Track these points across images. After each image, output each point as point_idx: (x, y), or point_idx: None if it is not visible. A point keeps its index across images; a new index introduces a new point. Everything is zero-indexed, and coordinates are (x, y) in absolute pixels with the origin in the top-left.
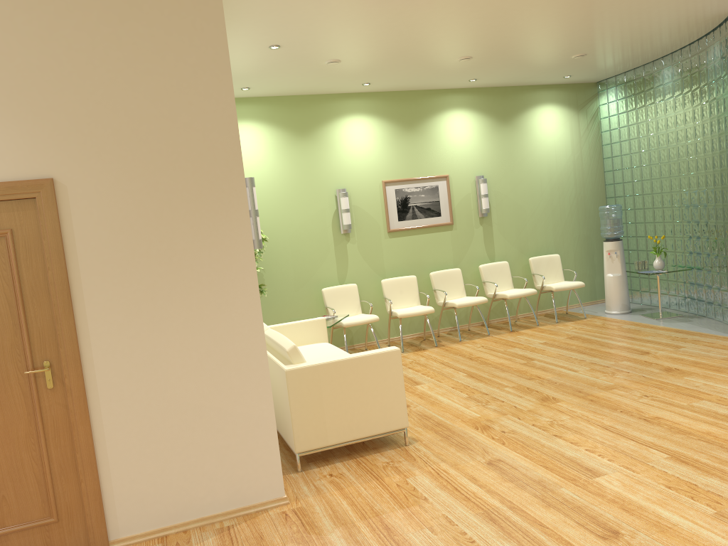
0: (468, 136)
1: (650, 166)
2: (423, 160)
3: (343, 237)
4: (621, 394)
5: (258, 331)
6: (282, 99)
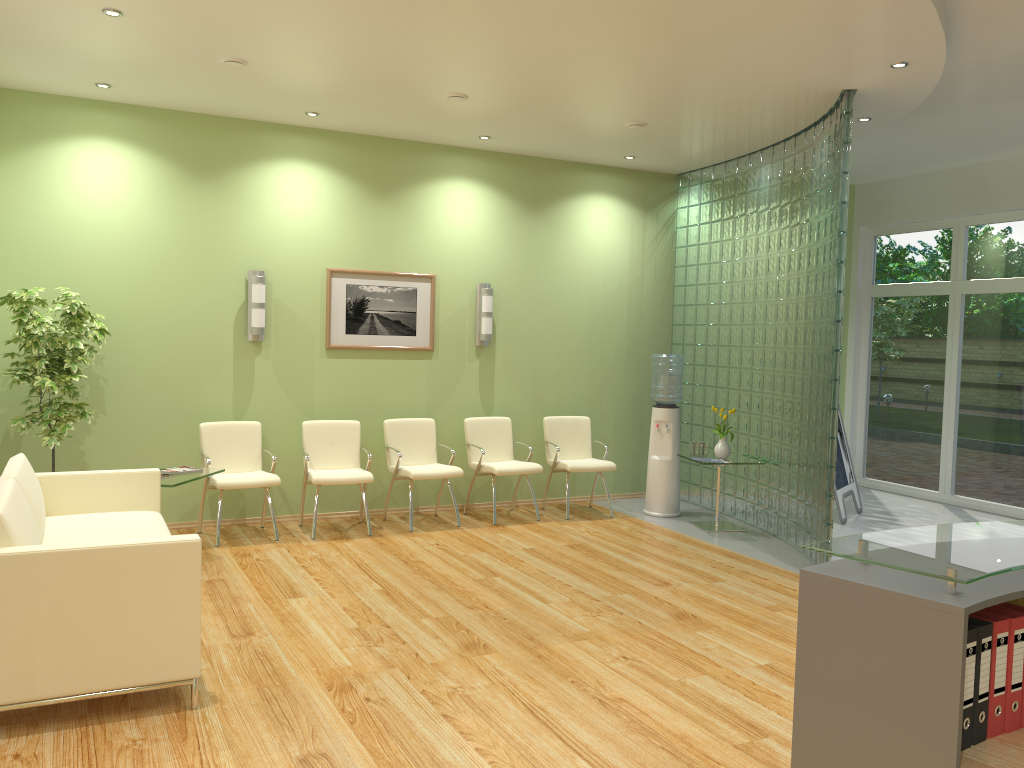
0: (475, 222)
1: (731, 305)
2: (398, 246)
3: (251, 347)
4: (590, 651)
5: None
6: (176, 115)
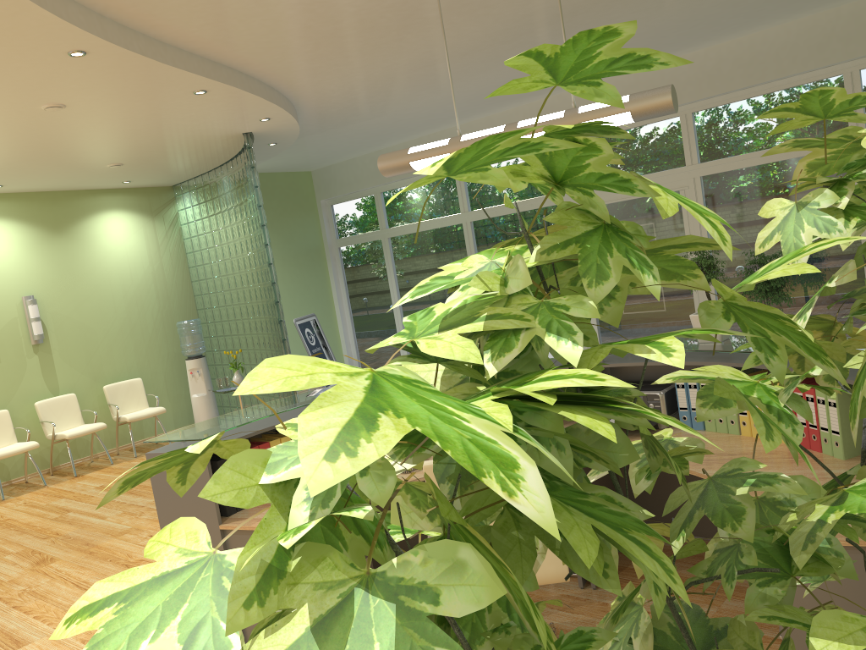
0: (8, 250)
1: (227, 276)
2: None
3: None
4: (128, 539)
5: None
6: None
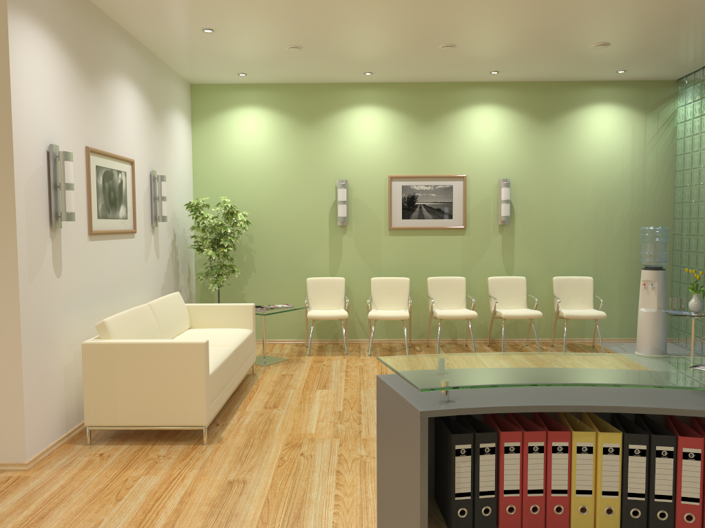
0: (496, 135)
1: None
2: (438, 157)
3: (340, 229)
4: None
5: (14, 298)
6: (292, 86)
